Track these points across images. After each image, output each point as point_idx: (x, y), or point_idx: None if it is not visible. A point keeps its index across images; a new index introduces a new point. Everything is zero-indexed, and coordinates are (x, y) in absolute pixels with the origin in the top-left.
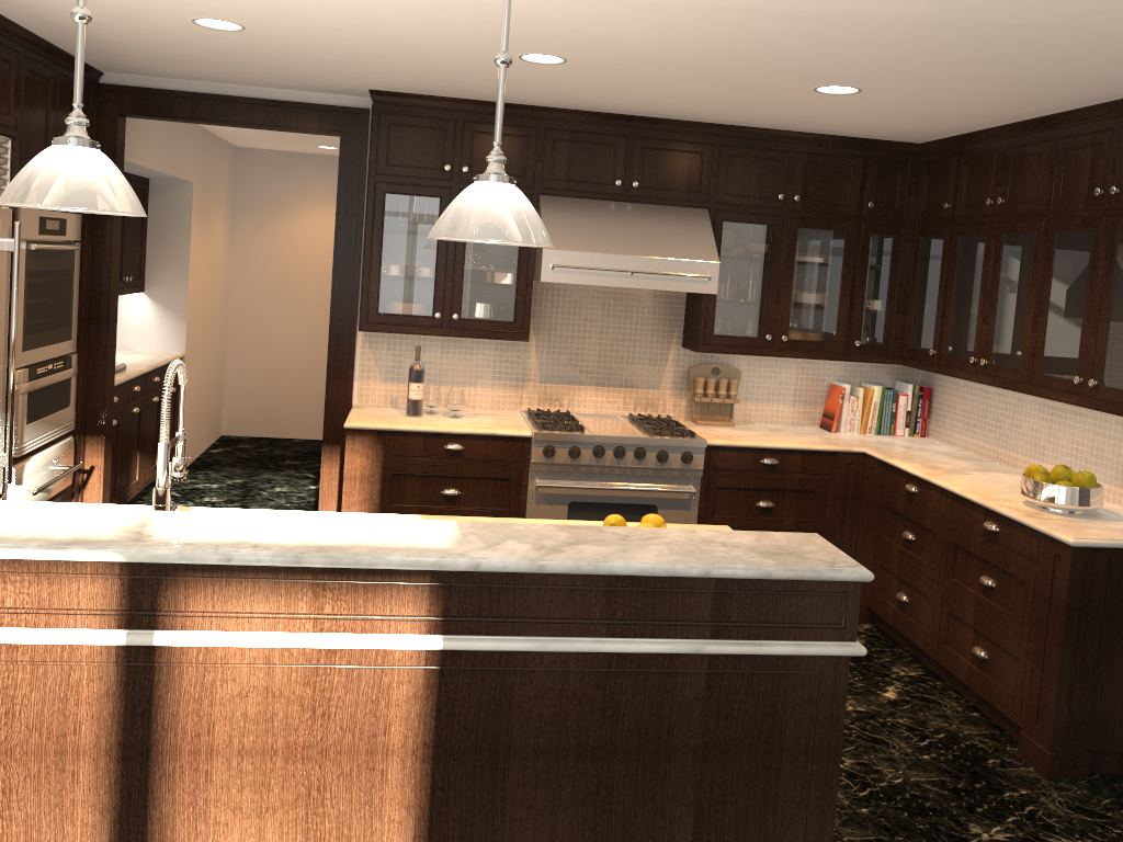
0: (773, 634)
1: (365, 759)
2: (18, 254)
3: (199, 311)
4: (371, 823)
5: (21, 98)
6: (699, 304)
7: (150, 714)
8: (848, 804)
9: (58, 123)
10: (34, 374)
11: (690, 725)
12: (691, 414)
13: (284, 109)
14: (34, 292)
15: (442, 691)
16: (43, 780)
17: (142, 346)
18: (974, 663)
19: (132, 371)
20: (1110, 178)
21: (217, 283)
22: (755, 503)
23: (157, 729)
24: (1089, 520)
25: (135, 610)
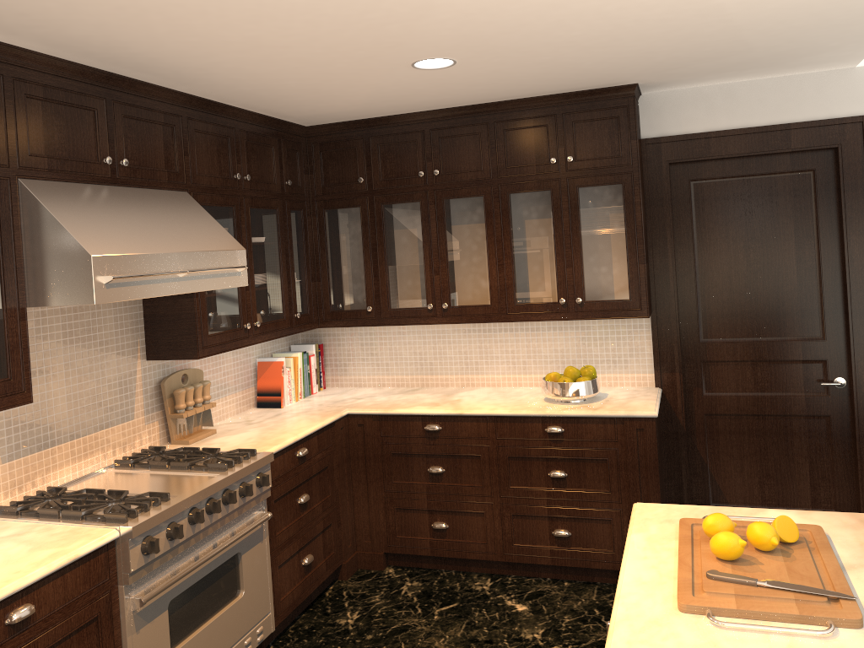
0: None
1: None
2: None
3: None
4: None
5: None
6: (191, 303)
7: None
8: None
9: None
10: None
11: None
12: (165, 437)
13: None
14: None
15: None
16: None
17: None
18: (555, 544)
19: None
20: (560, 150)
21: None
22: (297, 502)
23: None
24: (604, 399)
25: None
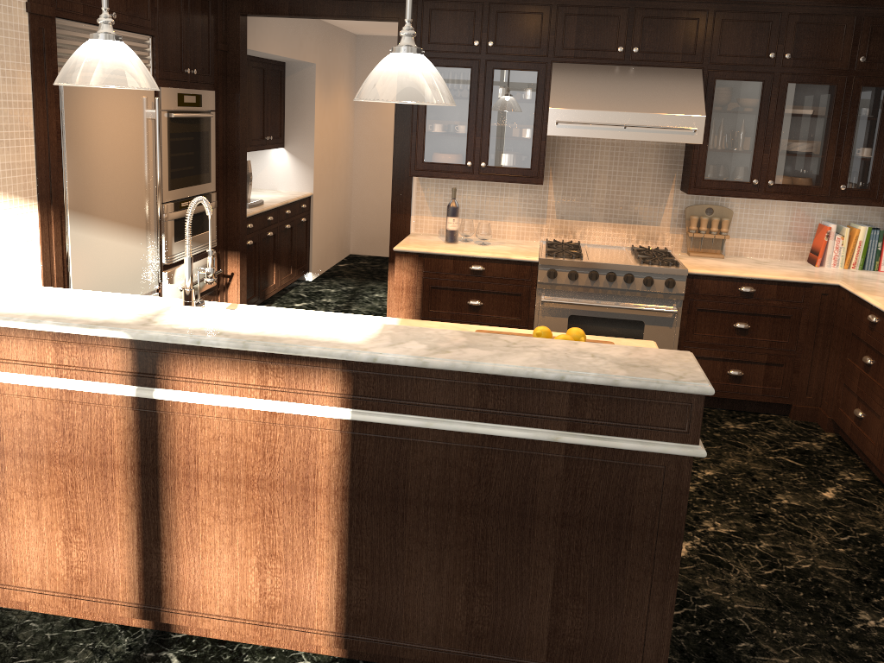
0: (622, 432)
1: (301, 493)
2: (158, 121)
3: (325, 162)
4: (307, 539)
5: (157, 6)
6: (691, 153)
7: (157, 445)
8: (750, 578)
9: (190, 23)
10: (179, 207)
11: (550, 497)
12: (687, 247)
13: (356, 2)
14: (176, 148)
15: (354, 450)
16: (94, 481)
17: (283, 188)
18: None
19: (266, 205)
20: None
21: (342, 140)
22: (732, 324)
23: (162, 456)
24: None
25: (142, 373)
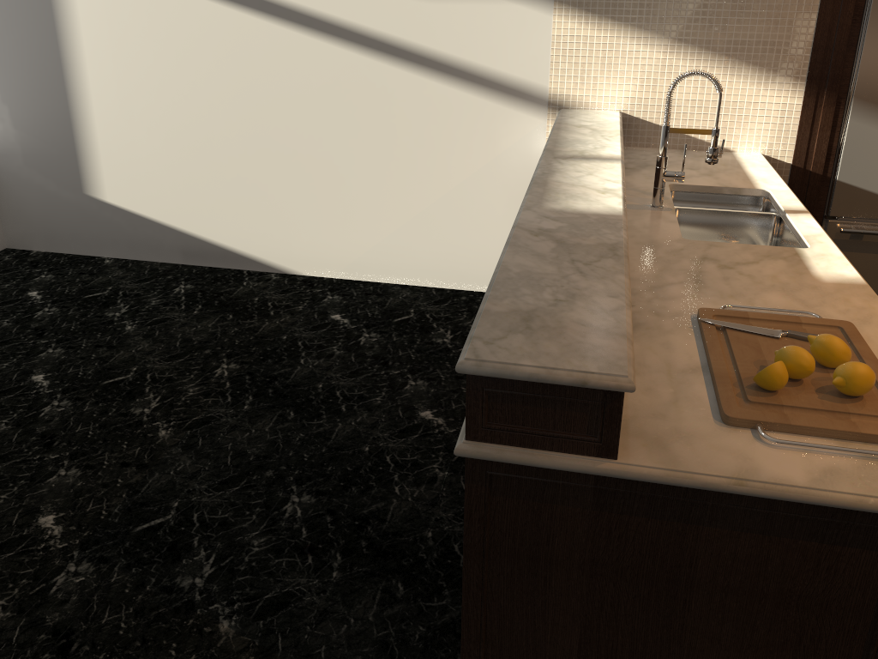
0: None
1: None
2: None
3: None
4: None
5: None
6: None
7: None
8: None
9: None
10: None
11: None
12: None
13: None
14: None
15: None
16: None
17: None
18: None
19: None
20: None
21: None
22: None
23: None
24: None
25: None
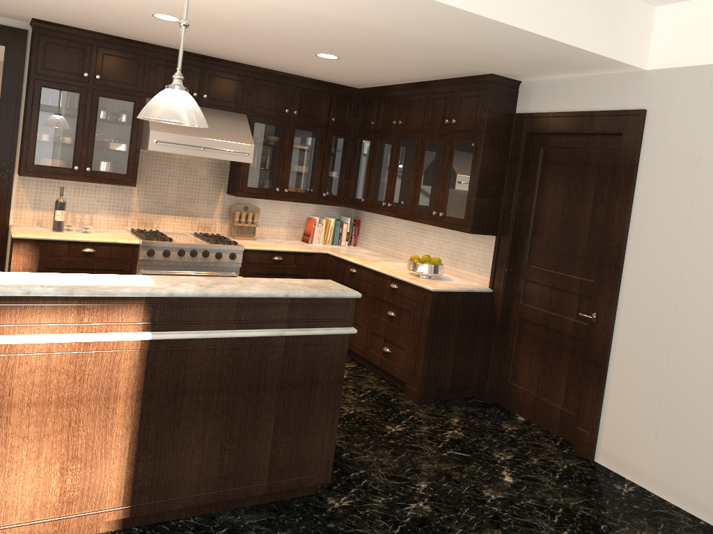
0: (316, 325)
1: (104, 402)
2: None
3: None
4: (105, 438)
5: None
6: (239, 169)
7: None
8: None
9: None
10: None
11: (275, 372)
12: (231, 233)
13: None
14: None
15: (149, 362)
16: None
17: None
18: (383, 356)
19: None
20: (452, 115)
21: None
22: None
23: None
24: (438, 280)
25: None
